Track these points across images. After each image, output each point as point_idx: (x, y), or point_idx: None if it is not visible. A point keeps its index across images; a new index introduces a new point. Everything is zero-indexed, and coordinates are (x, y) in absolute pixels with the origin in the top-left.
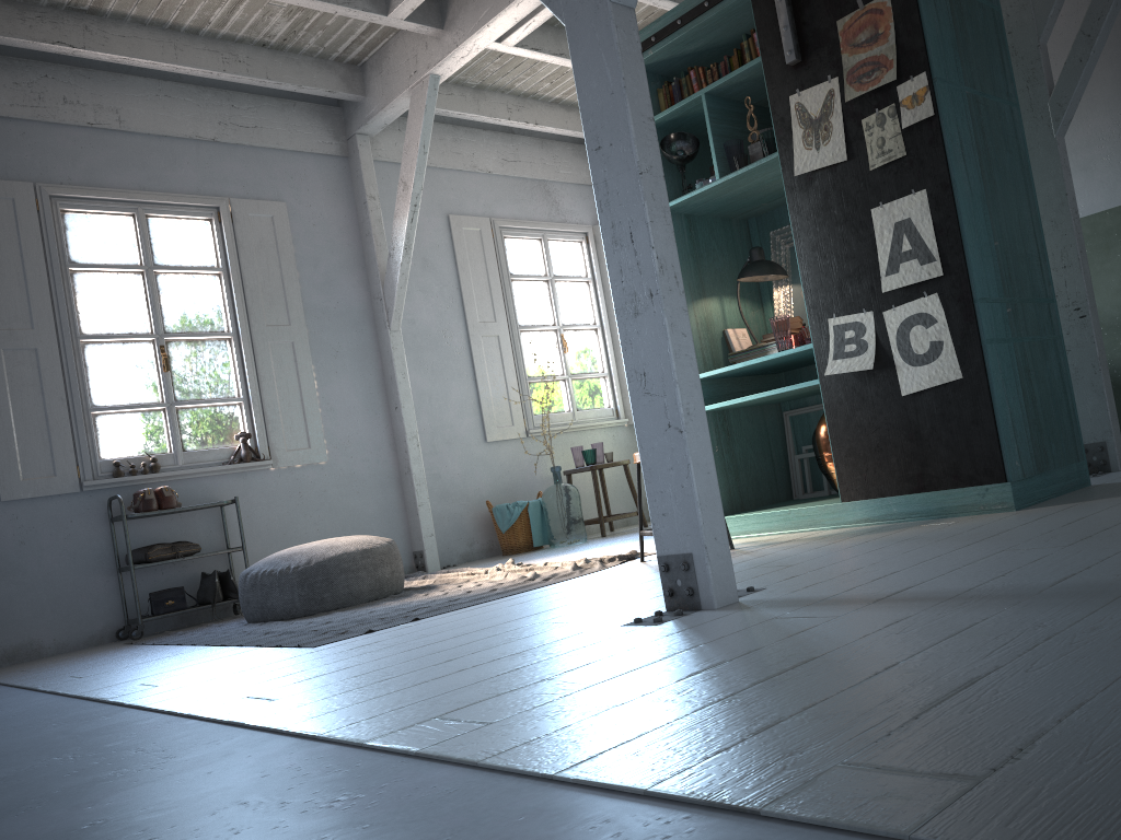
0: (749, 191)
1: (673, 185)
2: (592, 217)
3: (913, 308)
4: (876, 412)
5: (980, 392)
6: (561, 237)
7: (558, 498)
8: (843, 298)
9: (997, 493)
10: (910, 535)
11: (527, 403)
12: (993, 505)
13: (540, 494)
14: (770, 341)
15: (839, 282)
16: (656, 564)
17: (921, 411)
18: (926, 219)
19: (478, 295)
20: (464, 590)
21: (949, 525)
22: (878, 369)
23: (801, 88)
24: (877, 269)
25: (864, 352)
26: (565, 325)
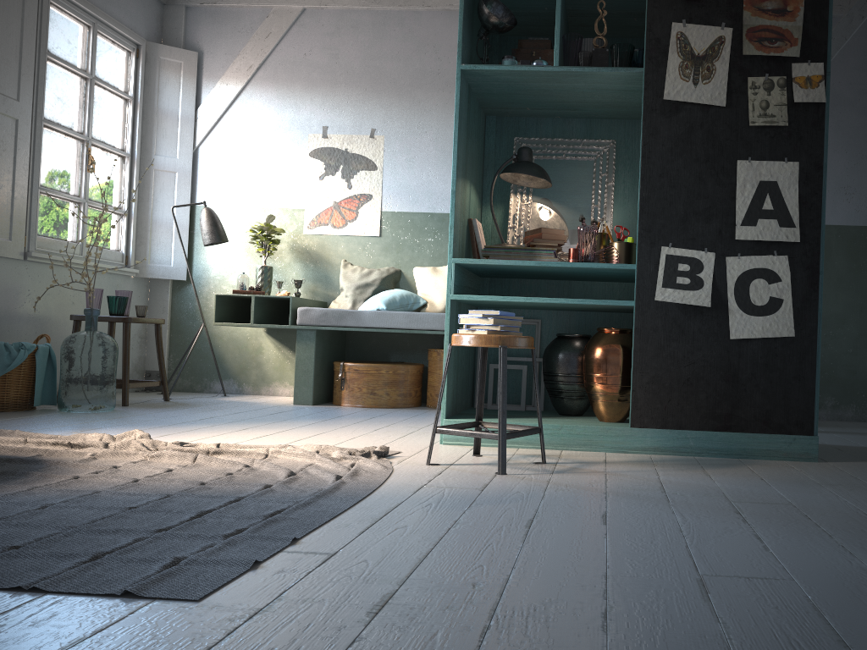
0: (550, 91)
1: (468, 48)
2: (148, 31)
3: (759, 263)
4: (694, 348)
5: (808, 352)
6: (112, 36)
7: (96, 350)
8: (685, 231)
9: (804, 444)
10: (797, 478)
11: (34, 217)
12: (797, 454)
13: (47, 339)
14: (539, 247)
15: (683, 215)
16: (486, 473)
17: (744, 357)
18: (793, 188)
19: (4, 58)
20: (163, 477)
21: (799, 470)
22: (707, 308)
23: (689, 20)
24: (730, 216)
25: (699, 289)
26: (94, 139)
